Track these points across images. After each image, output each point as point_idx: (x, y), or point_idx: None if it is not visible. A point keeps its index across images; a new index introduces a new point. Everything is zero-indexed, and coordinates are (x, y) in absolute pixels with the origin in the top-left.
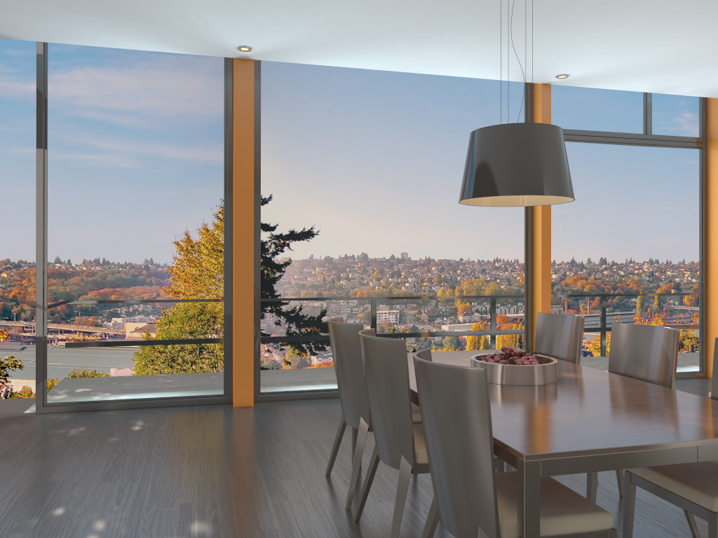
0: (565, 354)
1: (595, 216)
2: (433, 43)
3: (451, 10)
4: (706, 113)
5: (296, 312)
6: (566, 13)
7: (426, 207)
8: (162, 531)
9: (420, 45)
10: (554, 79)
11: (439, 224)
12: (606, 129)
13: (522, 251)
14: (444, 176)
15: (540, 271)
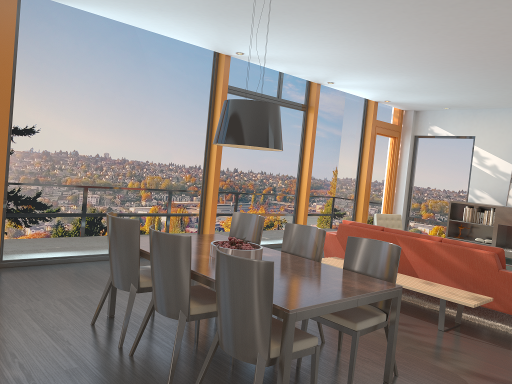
0: (249, 238)
1: None
2: (169, 15)
3: (192, 0)
4: (309, 90)
5: (38, 198)
6: (261, 21)
7: (143, 127)
8: None
9: (159, 14)
10: (234, 54)
11: (150, 140)
12: (257, 91)
13: (202, 164)
14: (157, 107)
15: (213, 178)
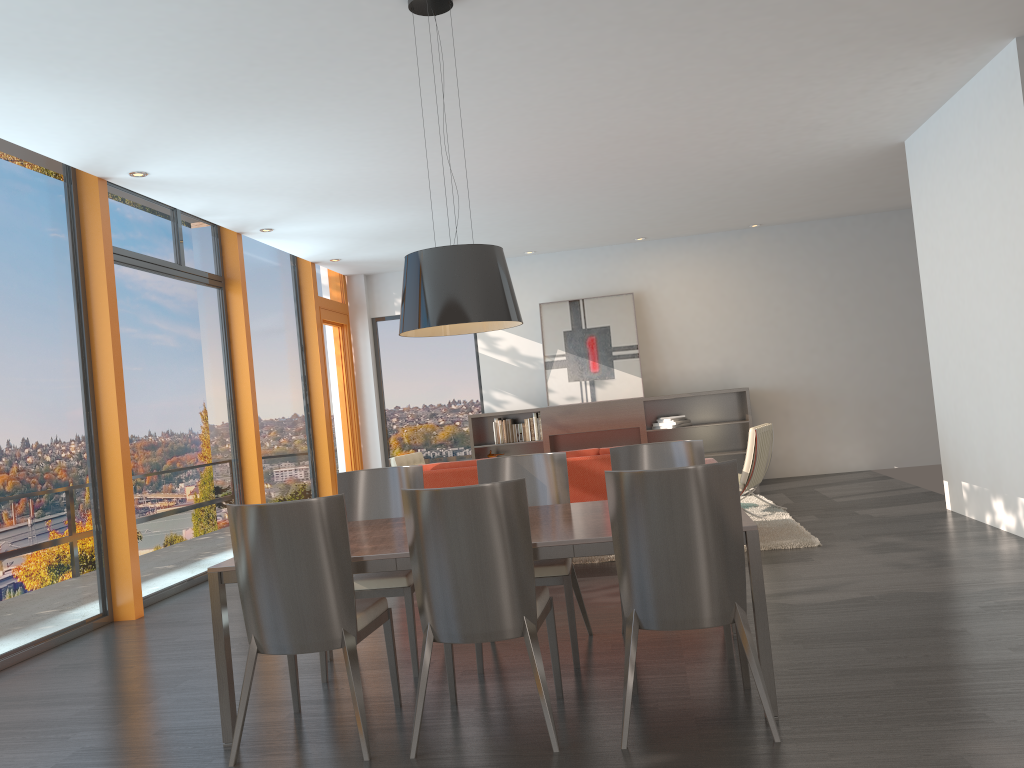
0: (381, 514)
1: (148, 369)
2: (68, 88)
3: (172, 62)
4: (221, 247)
5: None
6: (271, 109)
7: None
8: None
9: (44, 85)
10: (122, 175)
11: None
12: (147, 252)
13: (84, 420)
14: None
15: (119, 446)
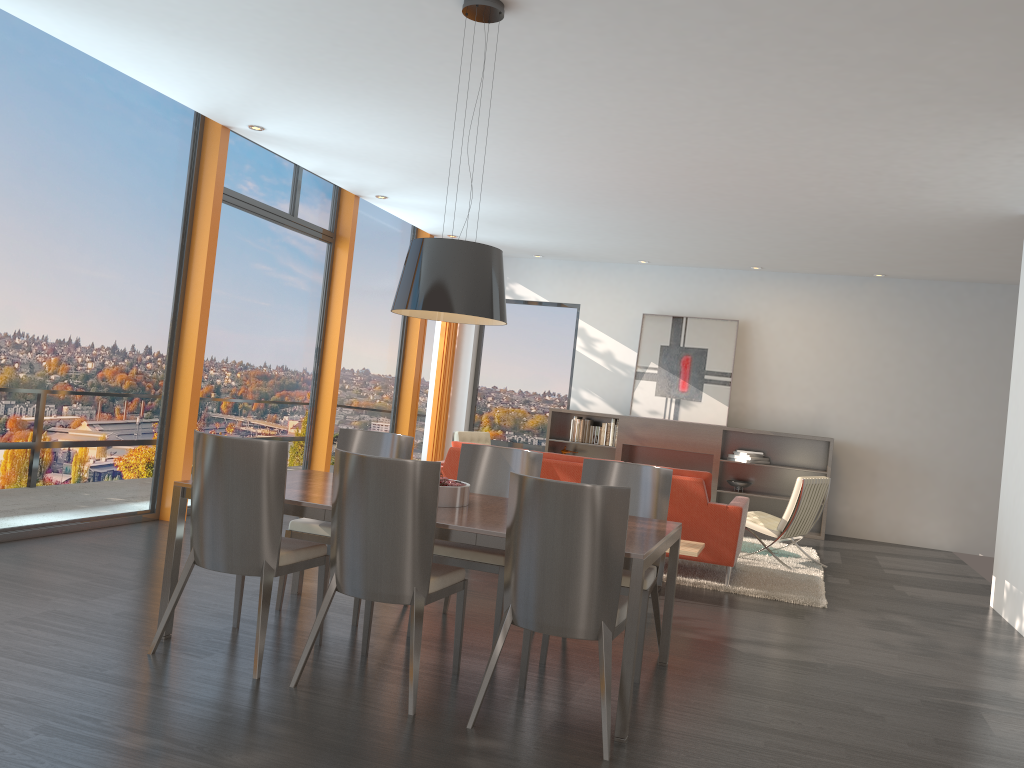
0: None
1: (240, 304)
2: (182, 44)
3: (265, 33)
4: (339, 206)
5: None
6: (361, 87)
7: (66, 257)
8: (95, 762)
9: (161, 38)
10: (242, 126)
11: (79, 286)
12: (261, 199)
13: (168, 338)
14: (94, 217)
15: (193, 367)
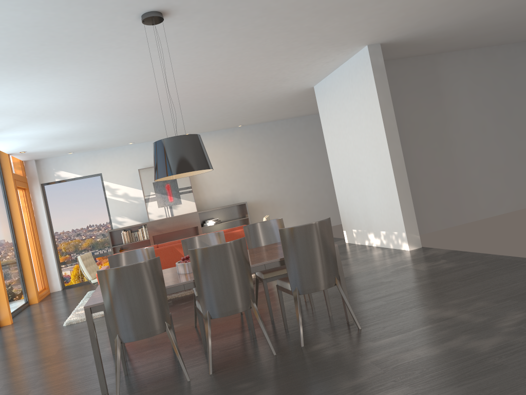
0: None
1: None
2: None
3: None
4: None
5: None
6: (38, 68)
7: None
8: None
9: None
10: None
11: None
12: None
13: None
14: None
15: None
